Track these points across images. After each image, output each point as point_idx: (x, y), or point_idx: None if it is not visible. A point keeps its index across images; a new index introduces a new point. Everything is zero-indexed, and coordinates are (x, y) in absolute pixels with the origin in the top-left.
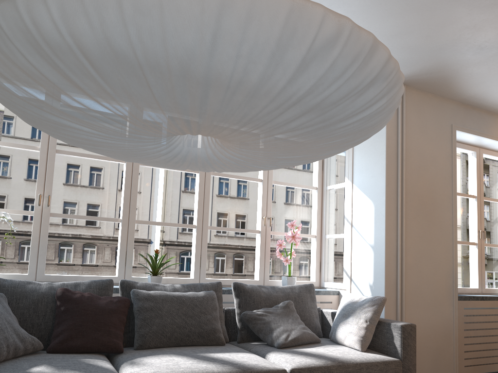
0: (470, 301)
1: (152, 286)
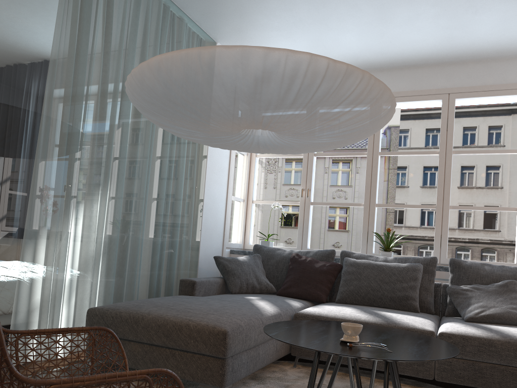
0: None
1: (366, 257)
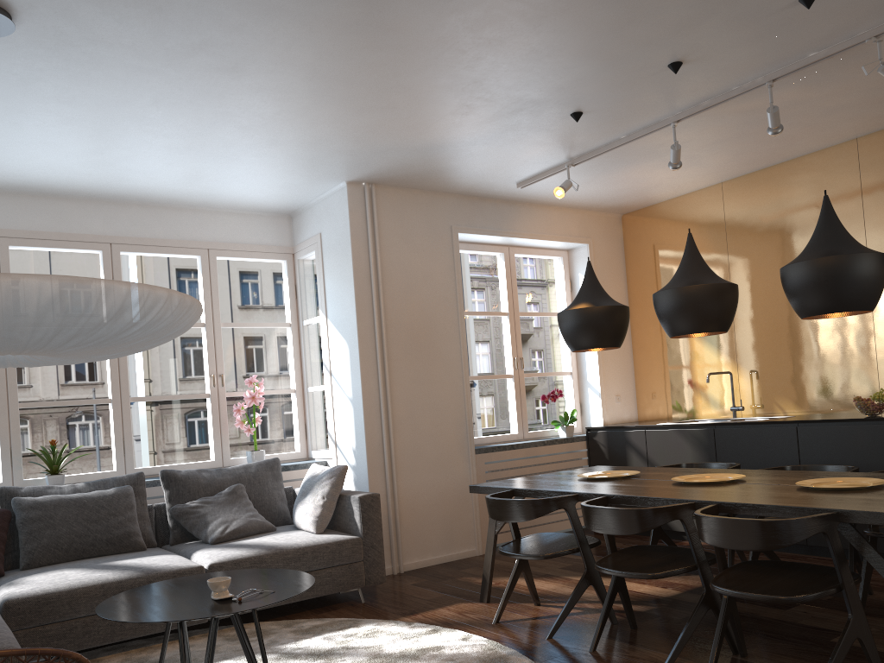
0: (493, 453)
1: (44, 490)
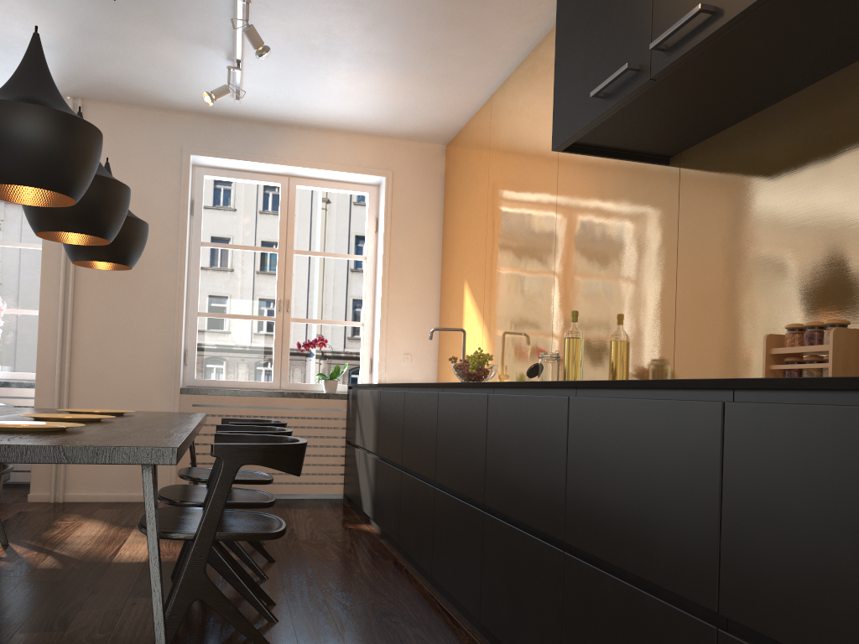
0: (206, 396)
1: None
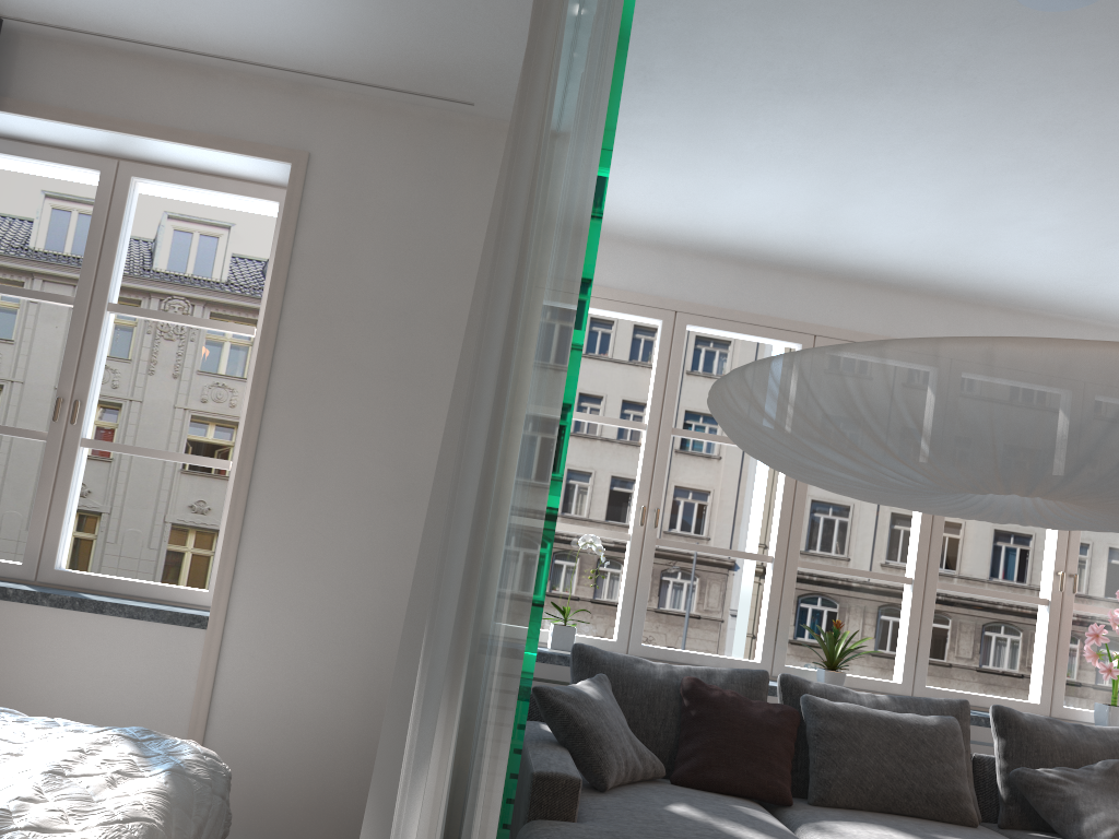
0: None
1: (837, 693)
